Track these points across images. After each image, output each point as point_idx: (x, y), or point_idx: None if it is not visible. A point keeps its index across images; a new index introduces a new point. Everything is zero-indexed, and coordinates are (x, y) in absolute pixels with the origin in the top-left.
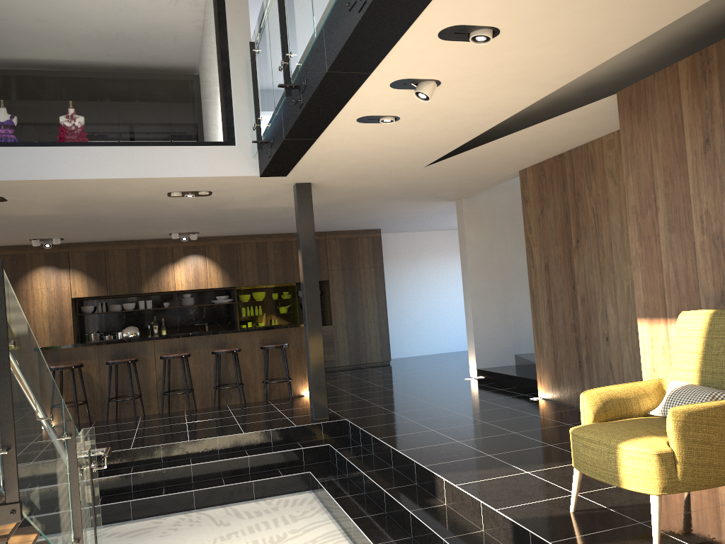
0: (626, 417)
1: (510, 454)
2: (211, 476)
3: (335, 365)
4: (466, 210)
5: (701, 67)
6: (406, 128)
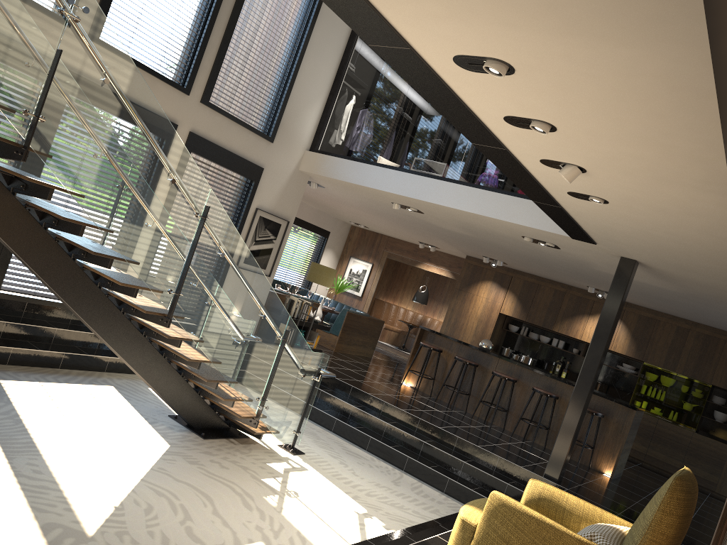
0: None
1: None
2: (432, 459)
3: (714, 489)
4: None
5: None
6: (632, 214)
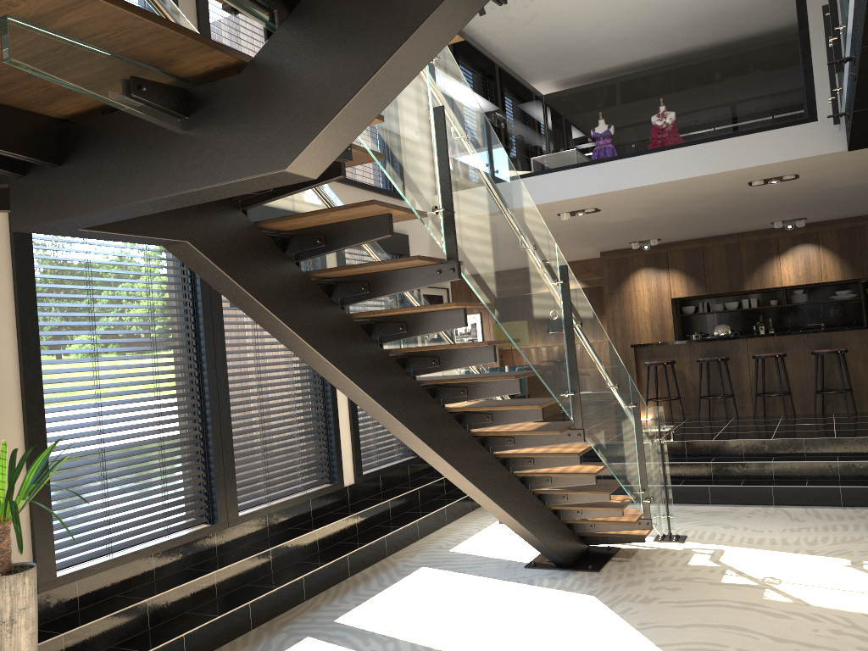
0: None
1: None
2: (794, 476)
3: None
4: None
5: None
6: None
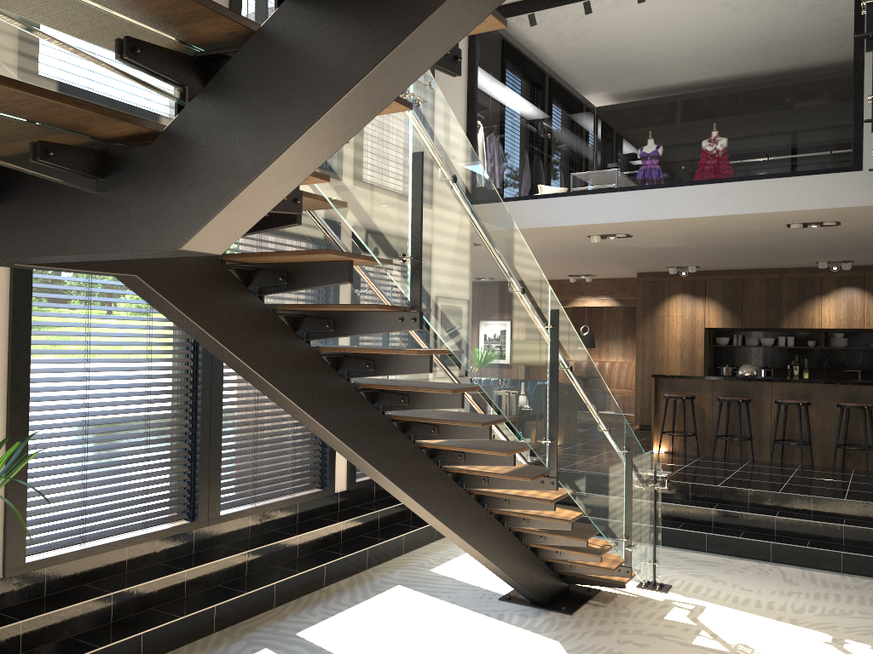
0: None
1: None
2: (796, 534)
3: None
4: None
5: None
6: None
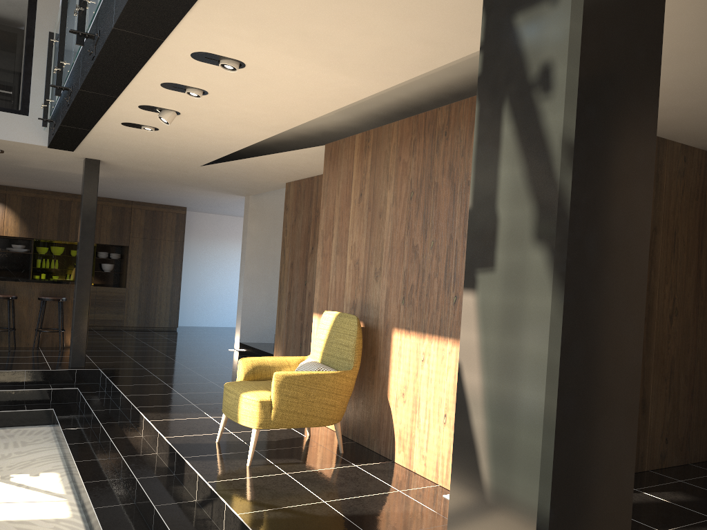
0: (270, 380)
1: (210, 405)
2: None
3: (123, 324)
4: (252, 206)
5: (365, 143)
6: (168, 136)
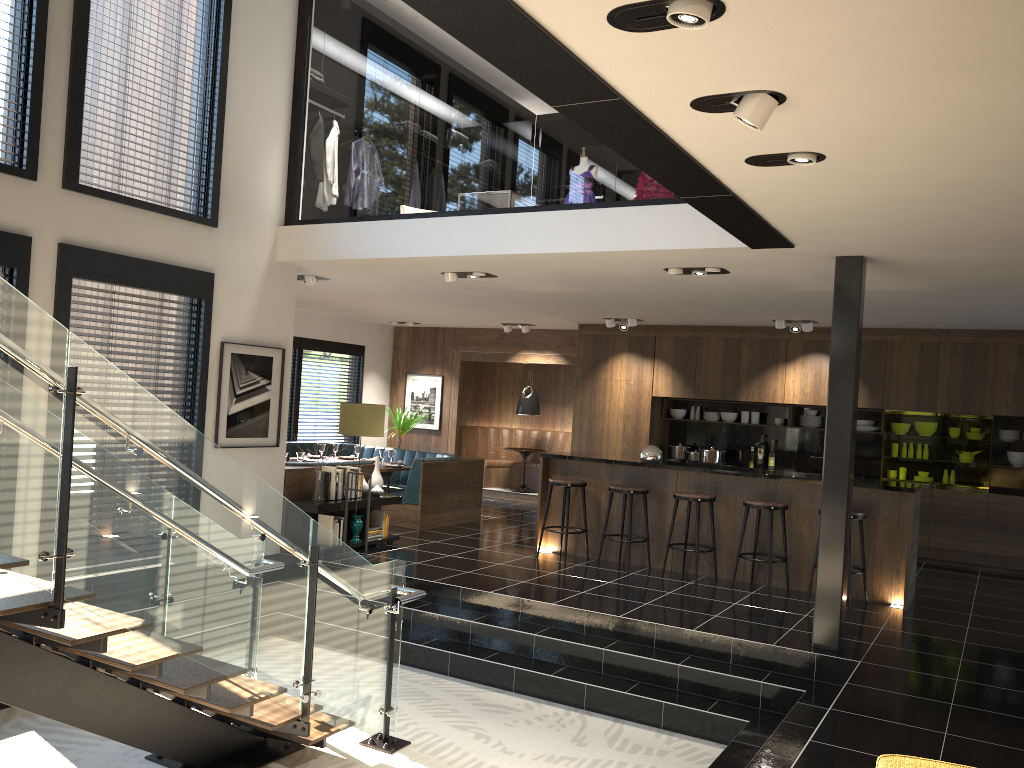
0: None
1: None
2: (626, 674)
3: None
4: None
5: None
6: (870, 168)
